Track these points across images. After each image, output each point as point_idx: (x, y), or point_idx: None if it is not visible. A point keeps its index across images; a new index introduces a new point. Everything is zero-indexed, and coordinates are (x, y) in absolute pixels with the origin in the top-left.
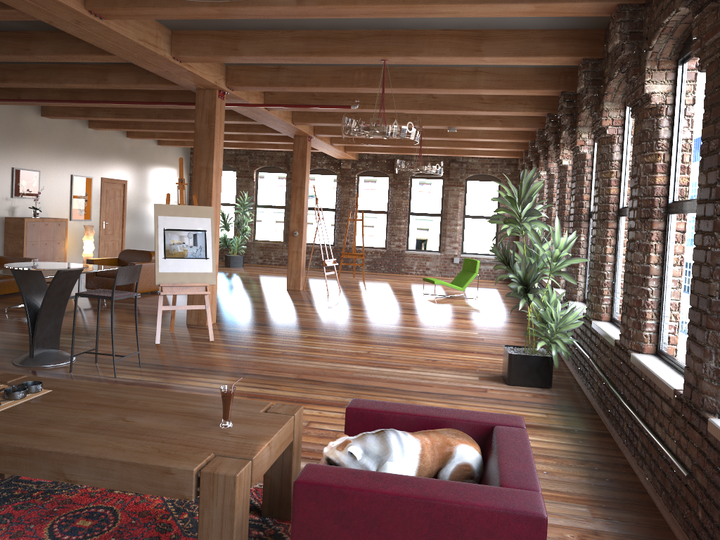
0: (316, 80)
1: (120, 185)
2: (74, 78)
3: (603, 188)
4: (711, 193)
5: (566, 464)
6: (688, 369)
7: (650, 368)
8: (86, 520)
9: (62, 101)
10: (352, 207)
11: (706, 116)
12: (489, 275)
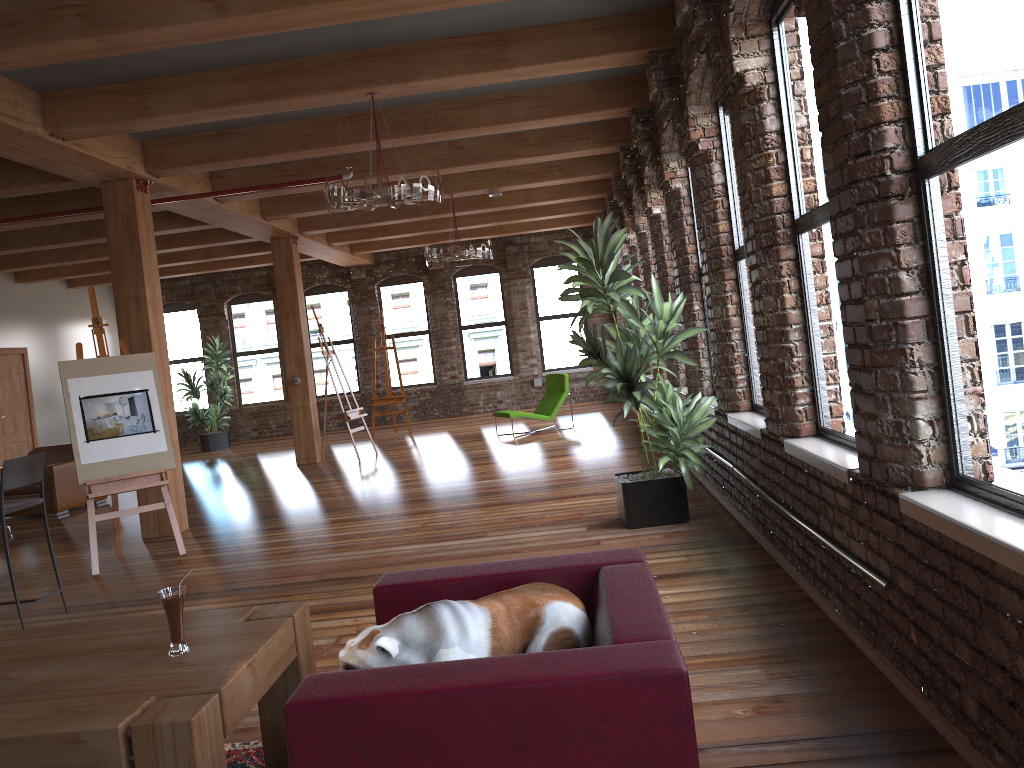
0: (281, 143)
1: (17, 357)
2: None
3: (709, 226)
4: (843, 176)
5: (723, 616)
6: (859, 435)
7: (811, 452)
8: None
9: None
10: (377, 333)
11: (817, 73)
12: (587, 394)
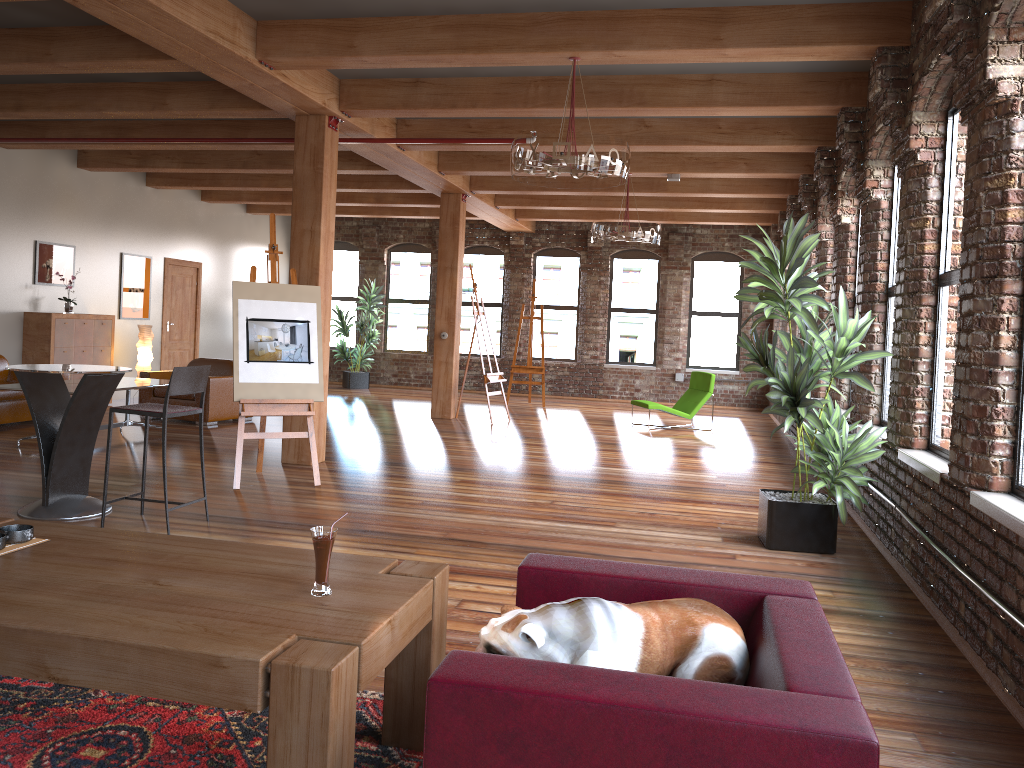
0: (471, 98)
1: (192, 270)
2: (120, 102)
3: (913, 245)
4: None
5: (871, 667)
6: None
7: (1007, 511)
8: (96, 749)
9: (103, 140)
10: (527, 301)
11: None
12: (728, 398)
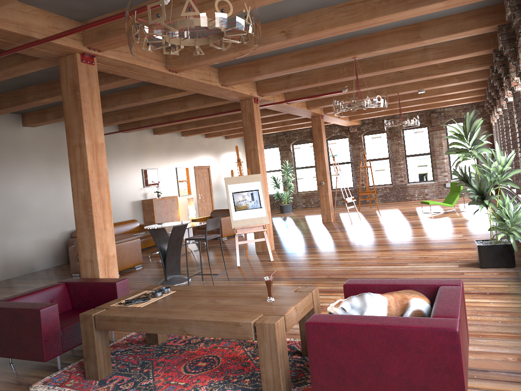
0: (314, 79)
1: (206, 169)
2: (168, 108)
3: None
4: None
5: (517, 315)
6: None
7: None
8: (203, 362)
9: (163, 123)
10: (362, 158)
11: None
12: None
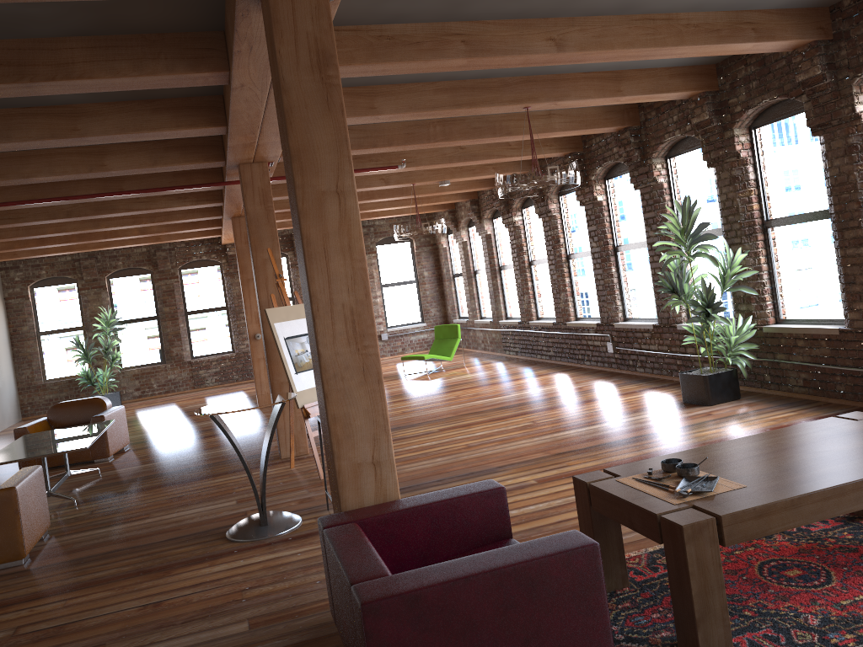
0: (387, 139)
1: None
2: (51, 168)
3: (743, 206)
4: None
5: None
6: None
7: None
8: (787, 571)
9: None
10: None
11: None
12: (422, 345)
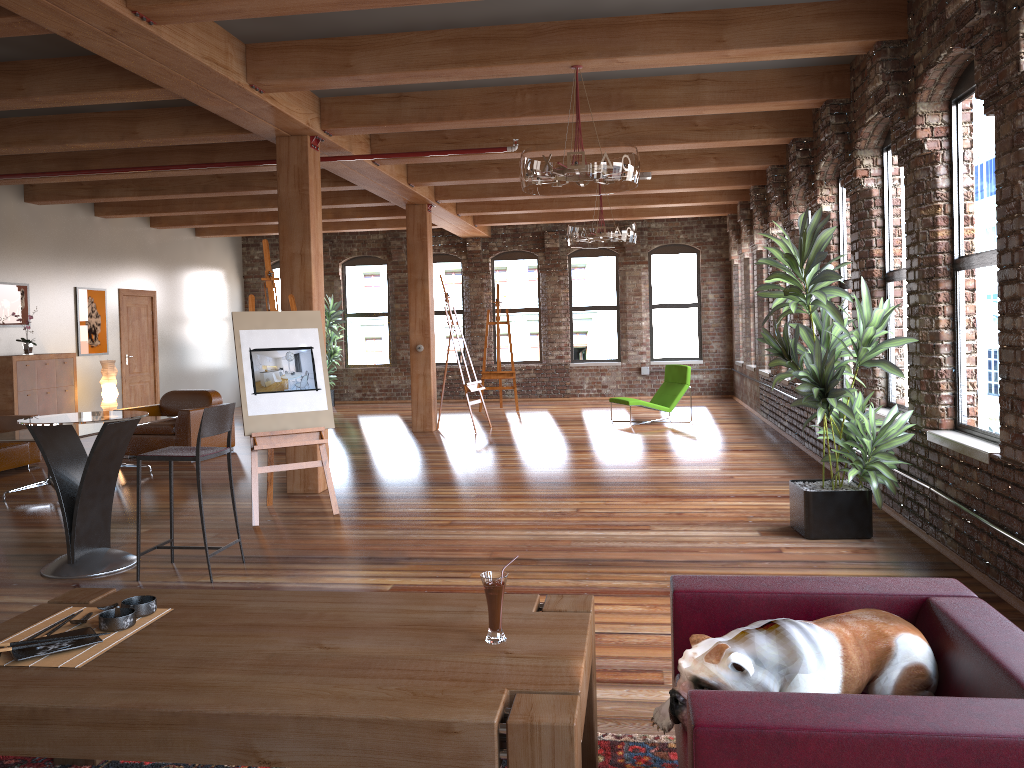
0: (458, 110)
1: (146, 299)
2: (86, 134)
3: (925, 232)
4: None
5: None
6: None
7: None
8: None
9: (64, 173)
10: (488, 306)
11: None
12: (694, 388)
